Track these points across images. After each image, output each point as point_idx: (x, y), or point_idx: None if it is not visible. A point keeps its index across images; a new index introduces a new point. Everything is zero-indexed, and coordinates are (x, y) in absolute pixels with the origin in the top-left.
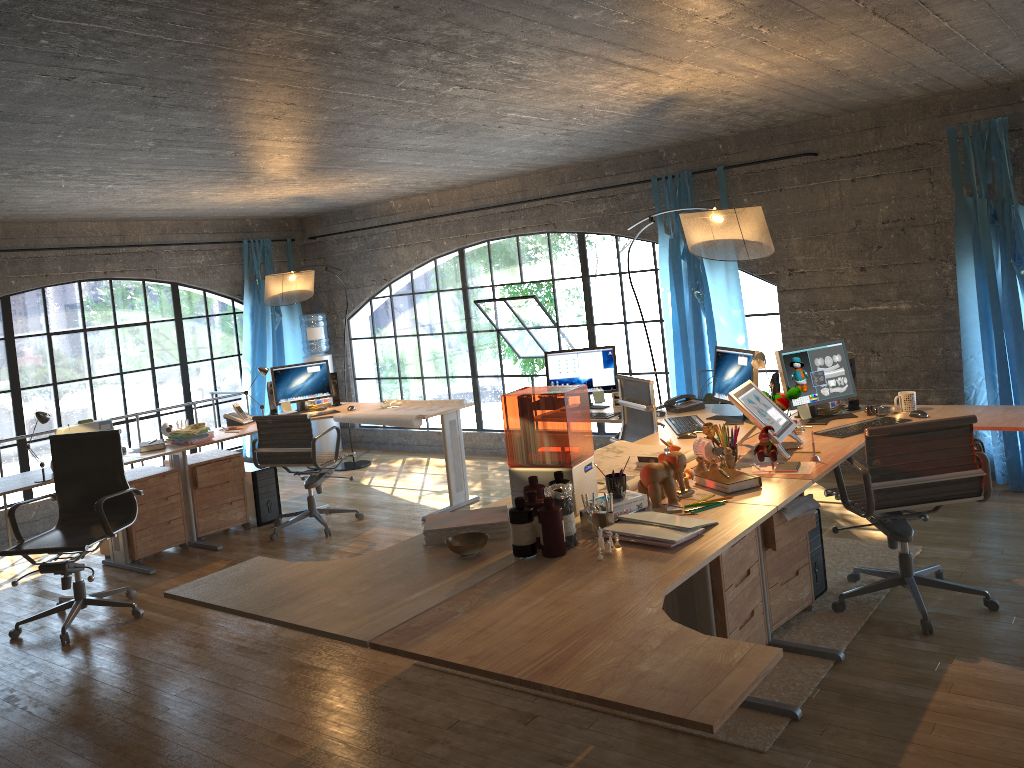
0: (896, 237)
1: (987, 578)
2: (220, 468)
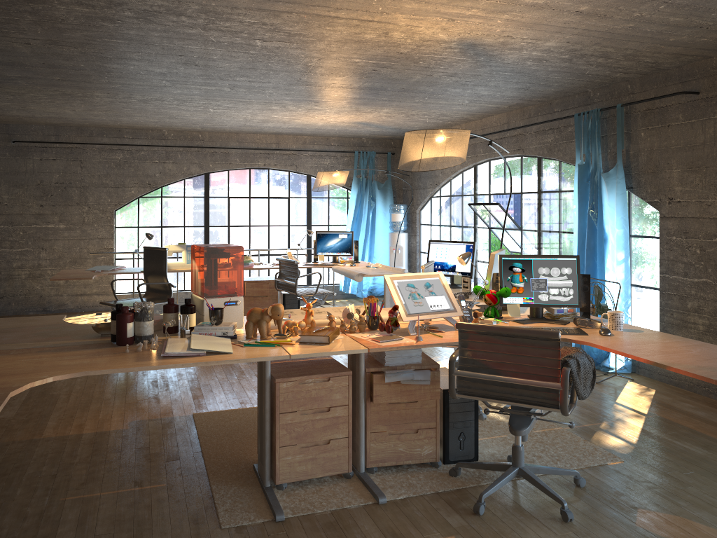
0: None
1: (621, 499)
2: (261, 286)
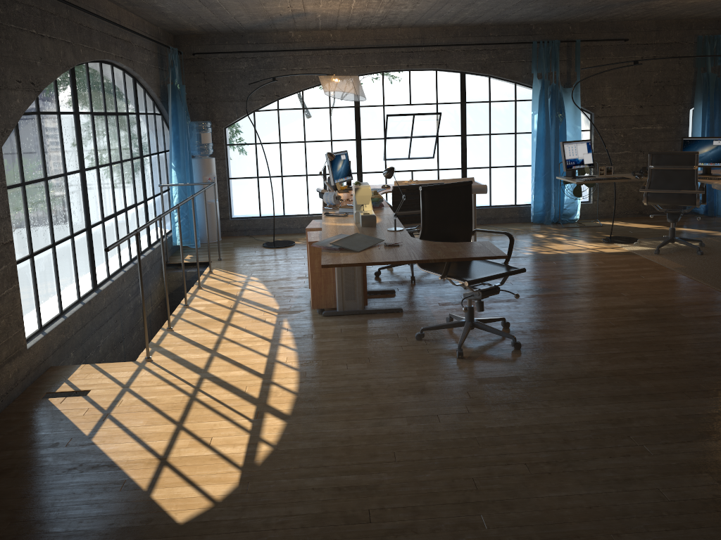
0: (659, 90)
1: None
2: None
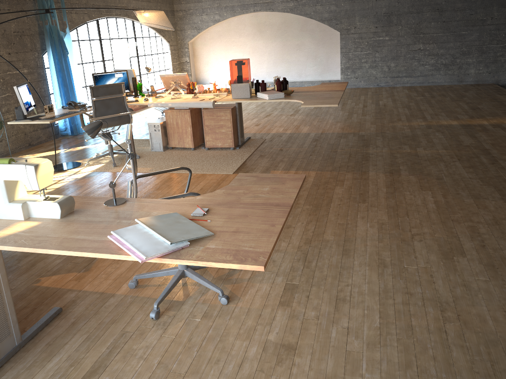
0: (19, 39)
1: None
2: None
